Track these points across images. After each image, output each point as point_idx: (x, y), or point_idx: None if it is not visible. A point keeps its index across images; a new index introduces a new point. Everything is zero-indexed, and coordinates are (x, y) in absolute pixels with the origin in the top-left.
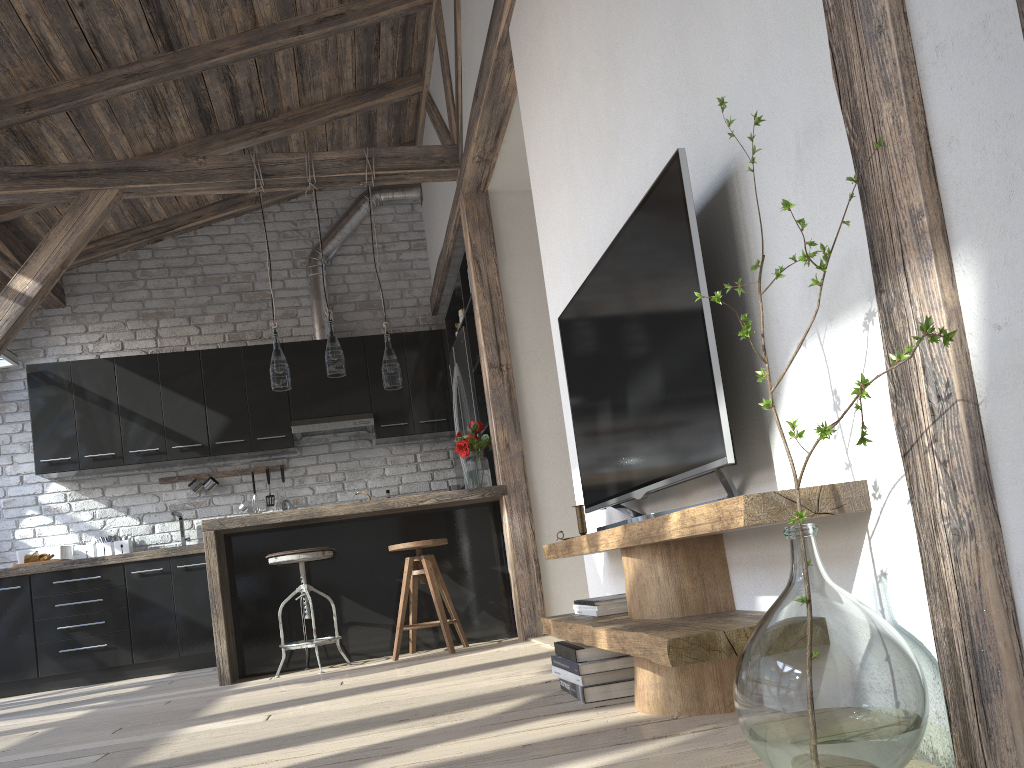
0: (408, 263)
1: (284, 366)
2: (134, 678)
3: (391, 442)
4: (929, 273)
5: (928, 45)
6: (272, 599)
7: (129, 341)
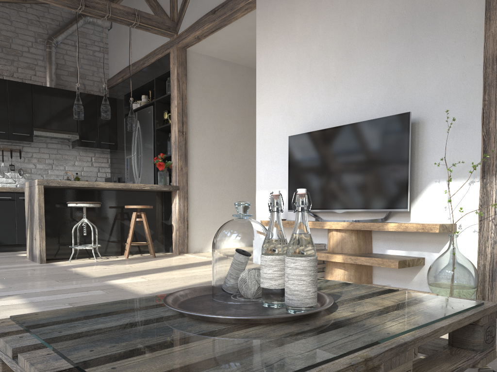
0: (98, 58)
1: (82, 108)
2: None
3: (81, 149)
4: None
5: None
6: (60, 223)
7: None
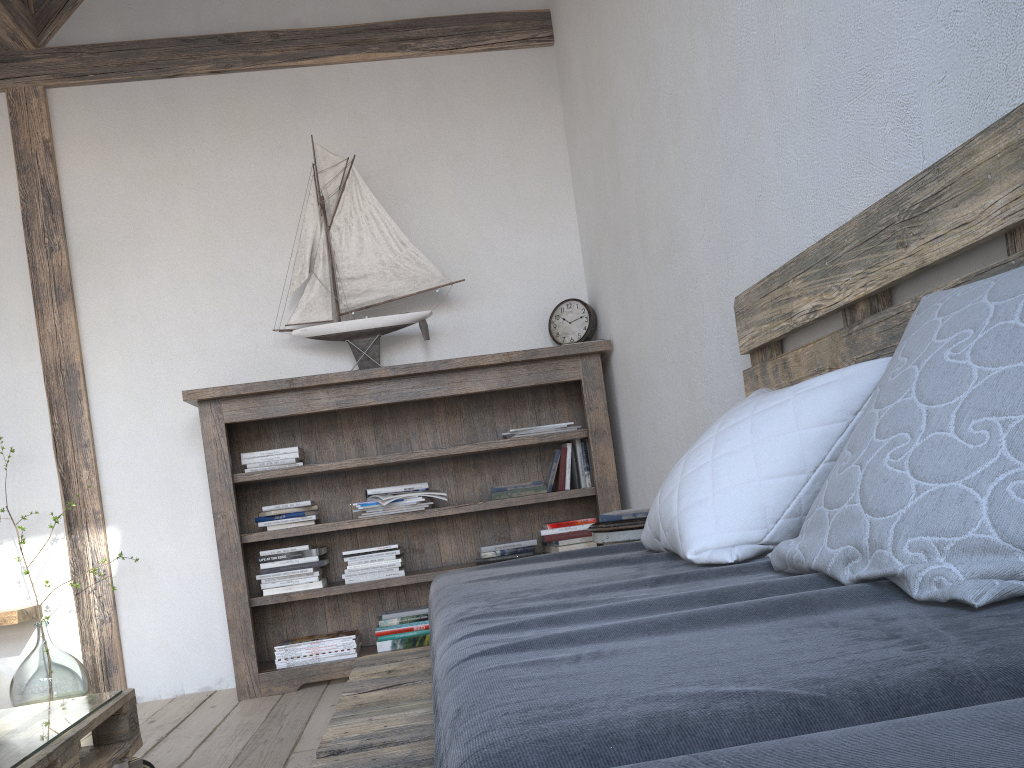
0: None
1: None
2: None
3: None
4: (100, 532)
5: (104, 458)
6: None
7: None
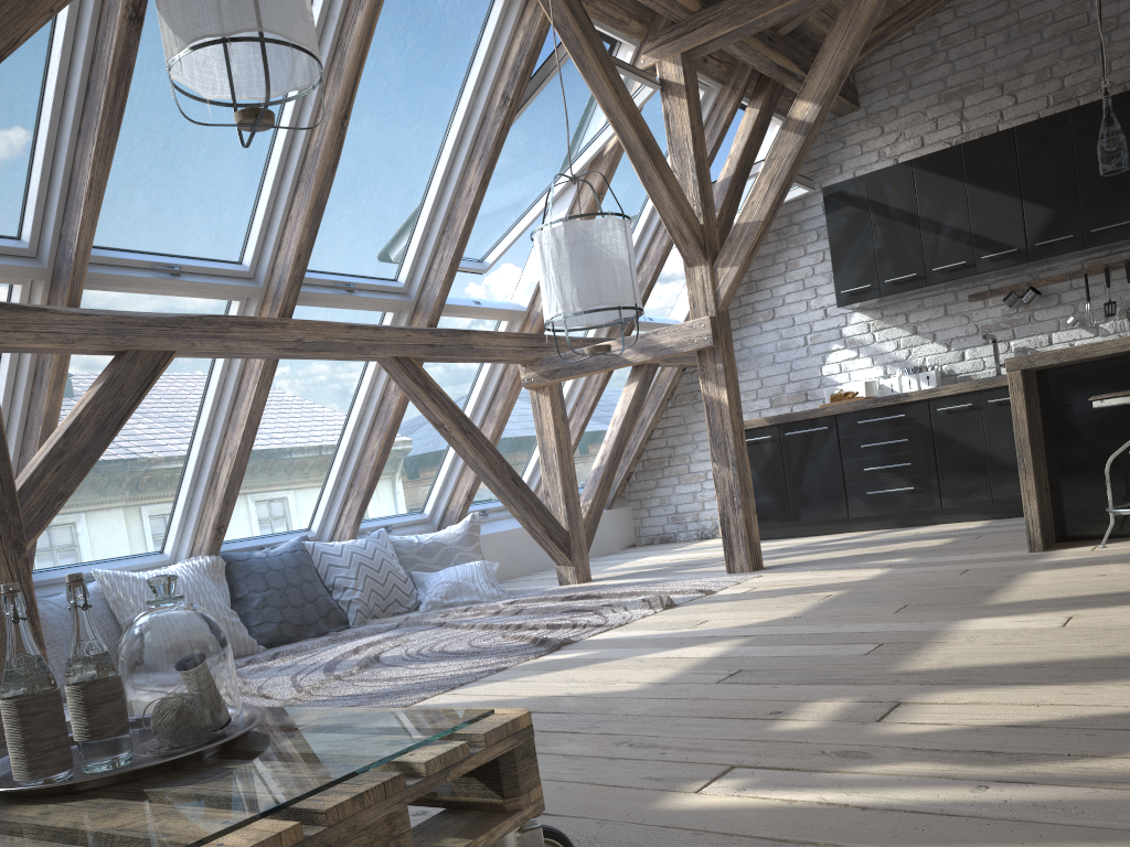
0: None
1: (1117, 139)
2: (943, 524)
3: None
4: None
5: None
6: (1099, 449)
7: (929, 134)
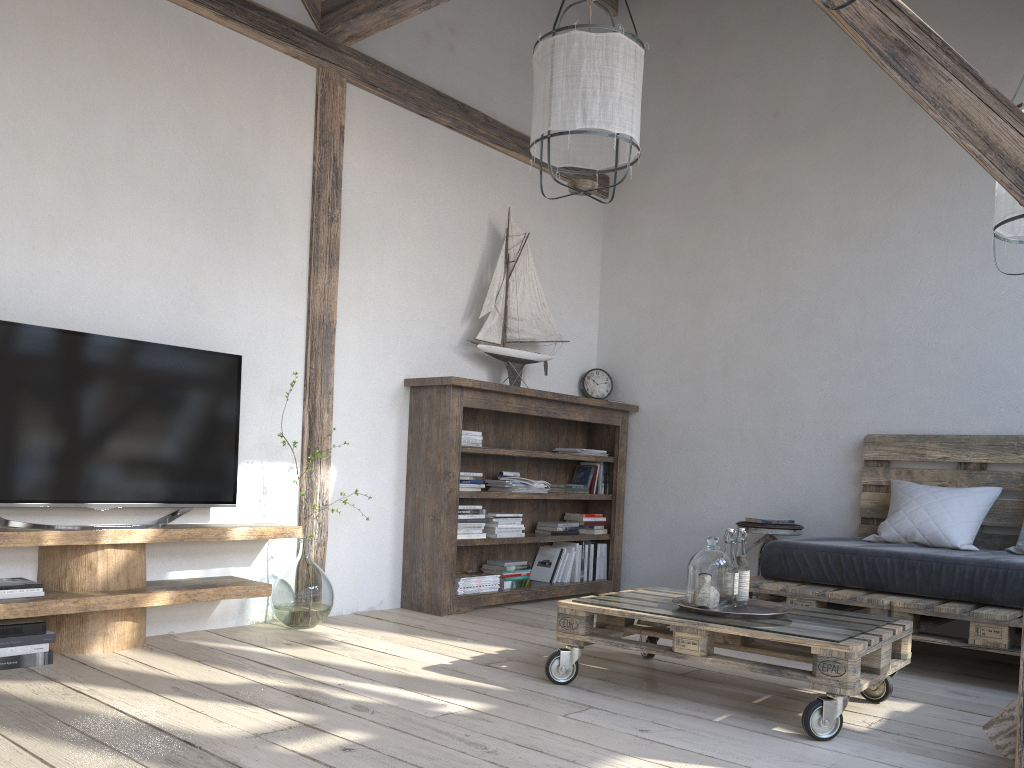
0: None
1: None
2: None
3: None
4: (328, 469)
5: (335, 406)
6: None
7: None
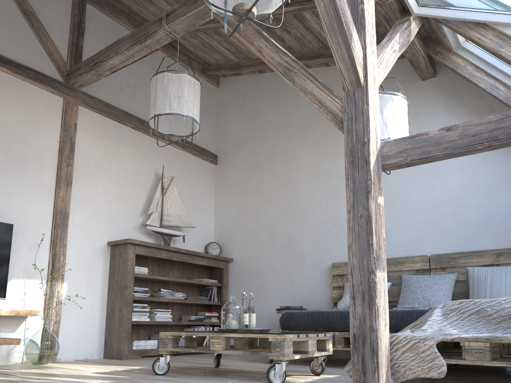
0: None
1: None
2: None
3: None
4: (62, 284)
5: (68, 253)
6: None
7: None
